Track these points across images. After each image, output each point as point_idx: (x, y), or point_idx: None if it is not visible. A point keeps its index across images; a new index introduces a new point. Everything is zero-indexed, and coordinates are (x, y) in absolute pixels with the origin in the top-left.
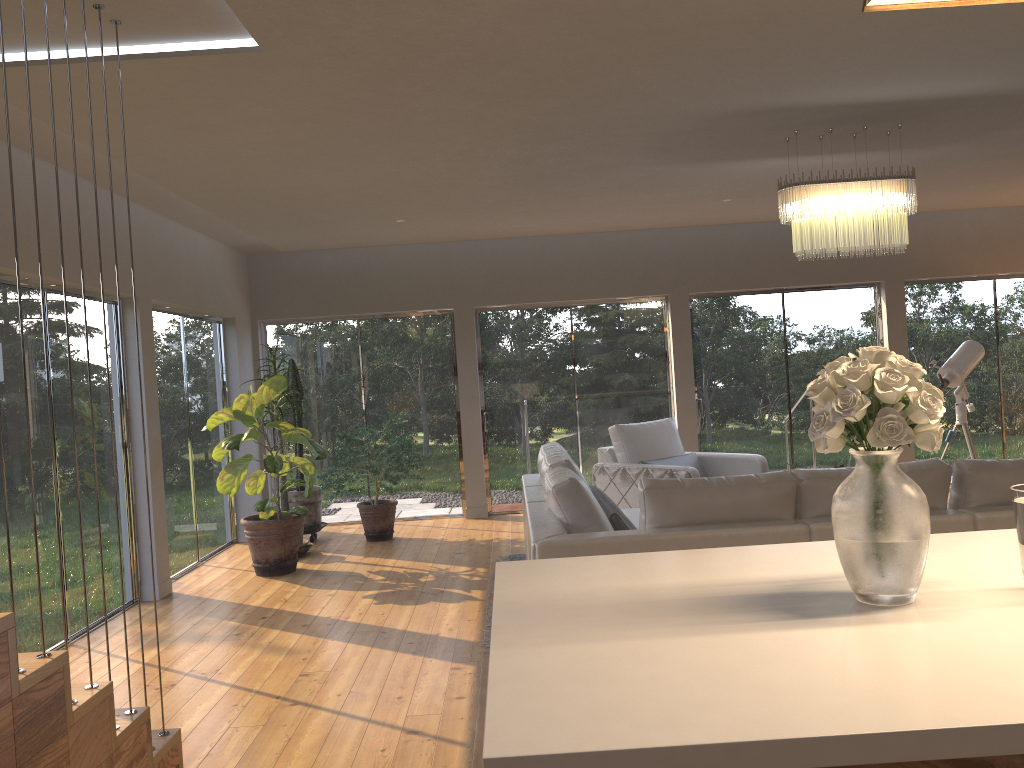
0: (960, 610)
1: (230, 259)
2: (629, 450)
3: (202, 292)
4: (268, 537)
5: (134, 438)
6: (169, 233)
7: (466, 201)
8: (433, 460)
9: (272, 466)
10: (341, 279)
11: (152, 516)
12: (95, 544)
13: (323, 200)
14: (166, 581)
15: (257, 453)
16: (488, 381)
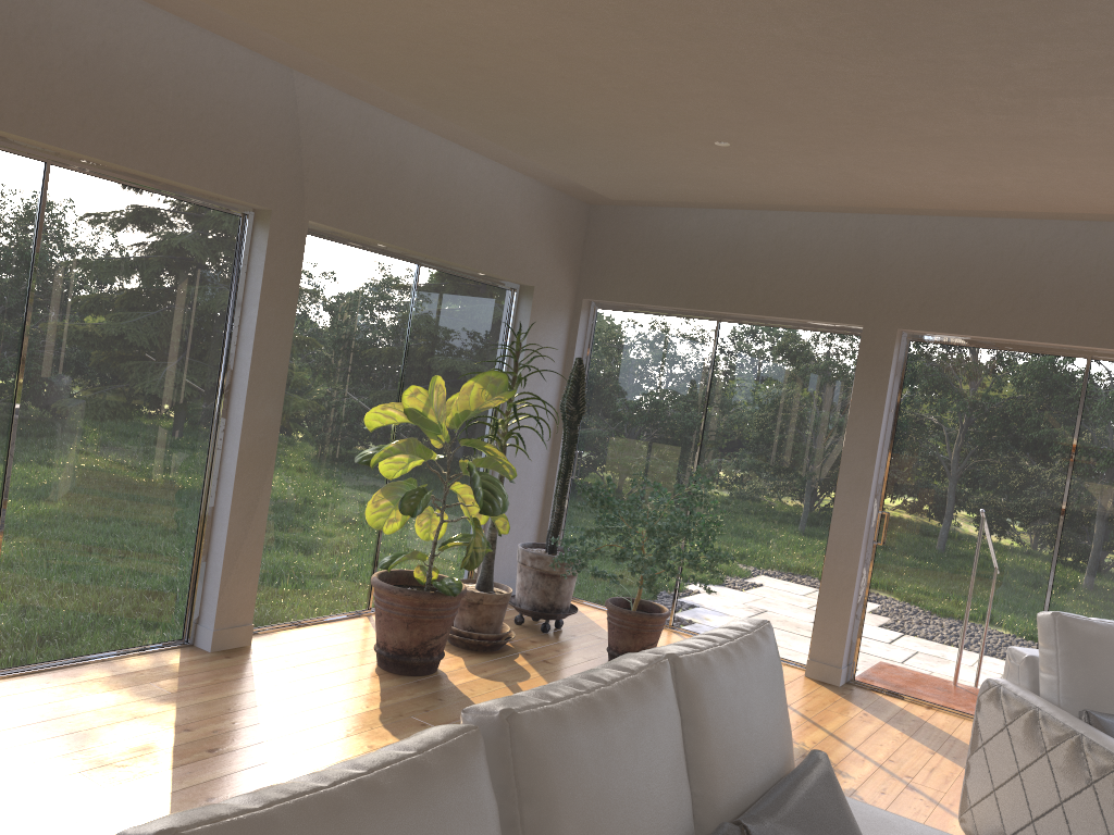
0: None
1: (543, 203)
2: (1069, 676)
3: (454, 235)
4: (389, 611)
5: (230, 414)
6: (385, 135)
7: (794, 94)
8: (780, 564)
9: (411, 505)
10: (702, 255)
11: (226, 531)
12: (98, 548)
13: (526, 74)
14: (237, 628)
15: (540, 483)
16: (899, 460)
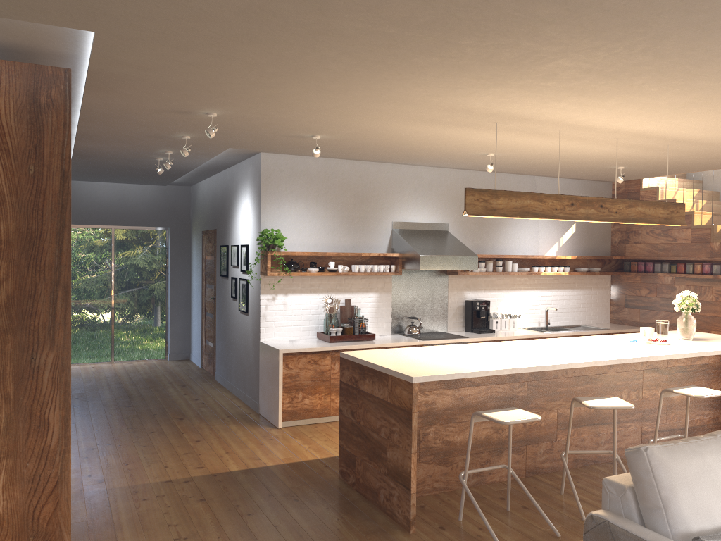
0: (670, 339)
1: None
2: None
3: None
4: None
5: None
6: None
7: None
8: None
9: None
10: None
11: None
12: None
13: None
14: None
15: None
16: None
